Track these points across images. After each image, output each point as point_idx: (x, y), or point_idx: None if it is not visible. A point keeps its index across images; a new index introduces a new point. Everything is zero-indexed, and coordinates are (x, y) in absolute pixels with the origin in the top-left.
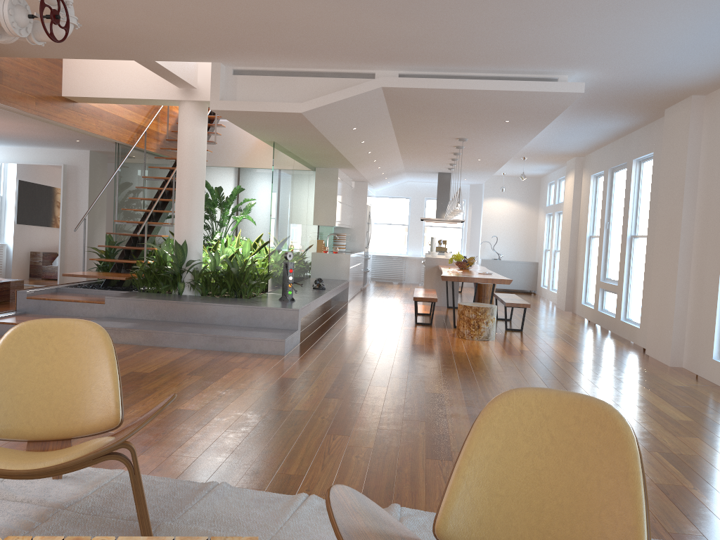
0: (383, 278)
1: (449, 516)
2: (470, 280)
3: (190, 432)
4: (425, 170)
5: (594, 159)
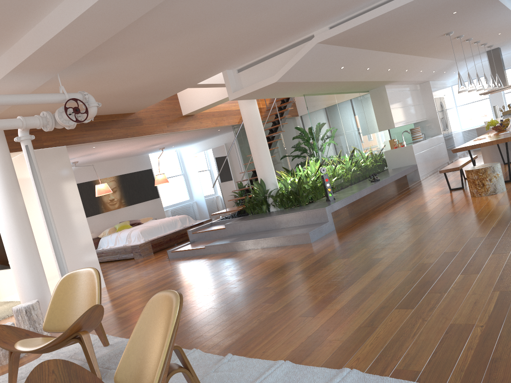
0: None
1: (118, 372)
2: (477, 147)
3: (191, 311)
4: (471, 55)
5: None
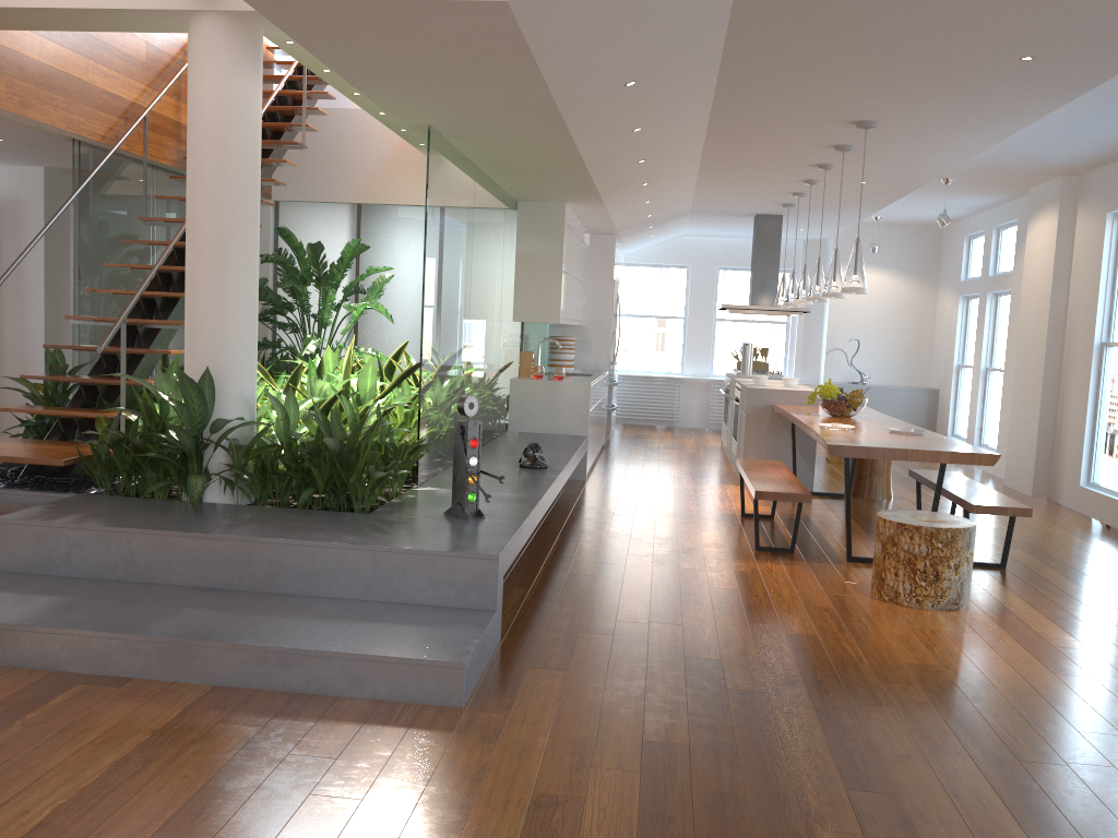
0: (637, 419)
1: None
2: (898, 457)
3: None
4: (731, 210)
5: (1117, 179)
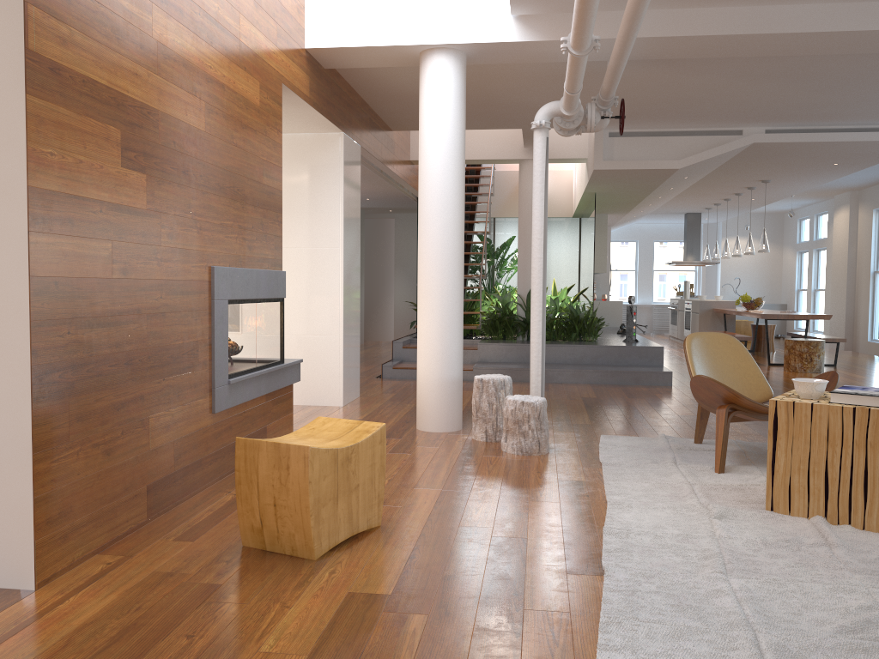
0: None
1: None
2: (790, 317)
3: None
4: (674, 211)
5: (877, 193)
